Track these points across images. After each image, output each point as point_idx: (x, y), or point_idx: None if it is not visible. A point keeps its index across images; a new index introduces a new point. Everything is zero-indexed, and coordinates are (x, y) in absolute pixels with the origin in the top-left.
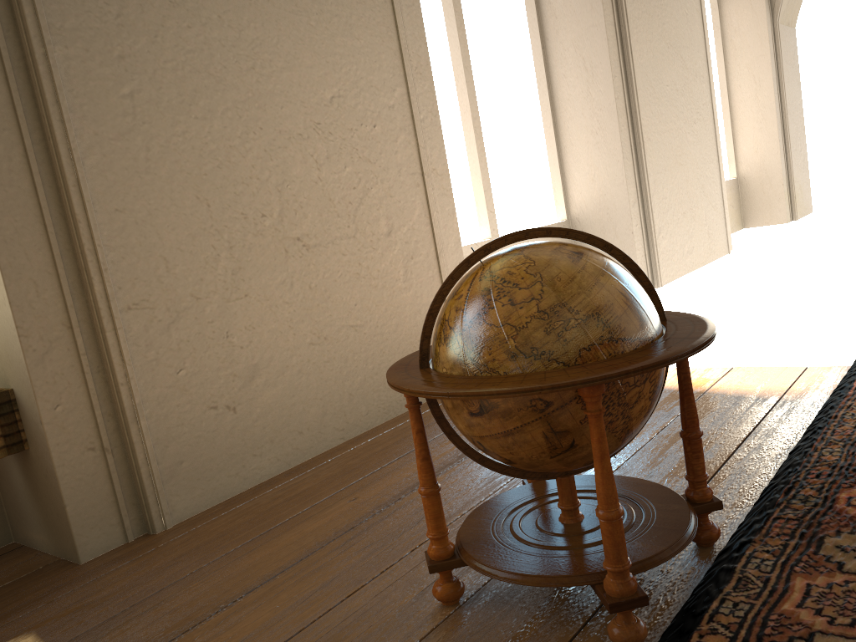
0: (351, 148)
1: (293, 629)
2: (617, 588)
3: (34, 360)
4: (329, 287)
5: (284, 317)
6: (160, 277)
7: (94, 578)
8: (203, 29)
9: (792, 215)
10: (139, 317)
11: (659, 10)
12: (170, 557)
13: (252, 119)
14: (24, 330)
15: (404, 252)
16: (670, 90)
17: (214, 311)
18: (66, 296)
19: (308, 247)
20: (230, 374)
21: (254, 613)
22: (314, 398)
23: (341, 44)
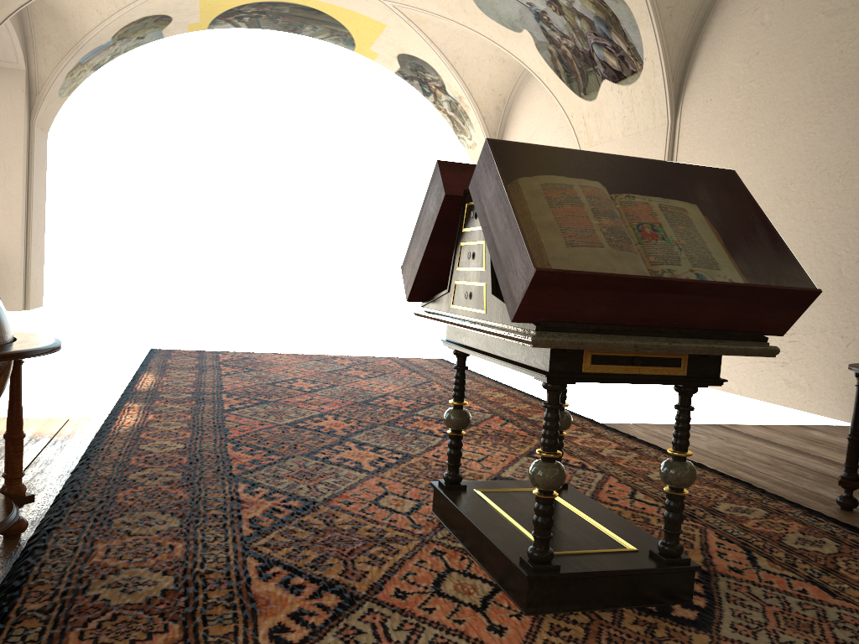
0: None
1: None
2: None
3: None
4: None
5: None
6: None
7: None
8: None
9: (25, 304)
10: None
11: None
12: None
13: None
14: None
15: None
16: None
17: None
18: None
19: None
20: None
21: None
22: None
23: None
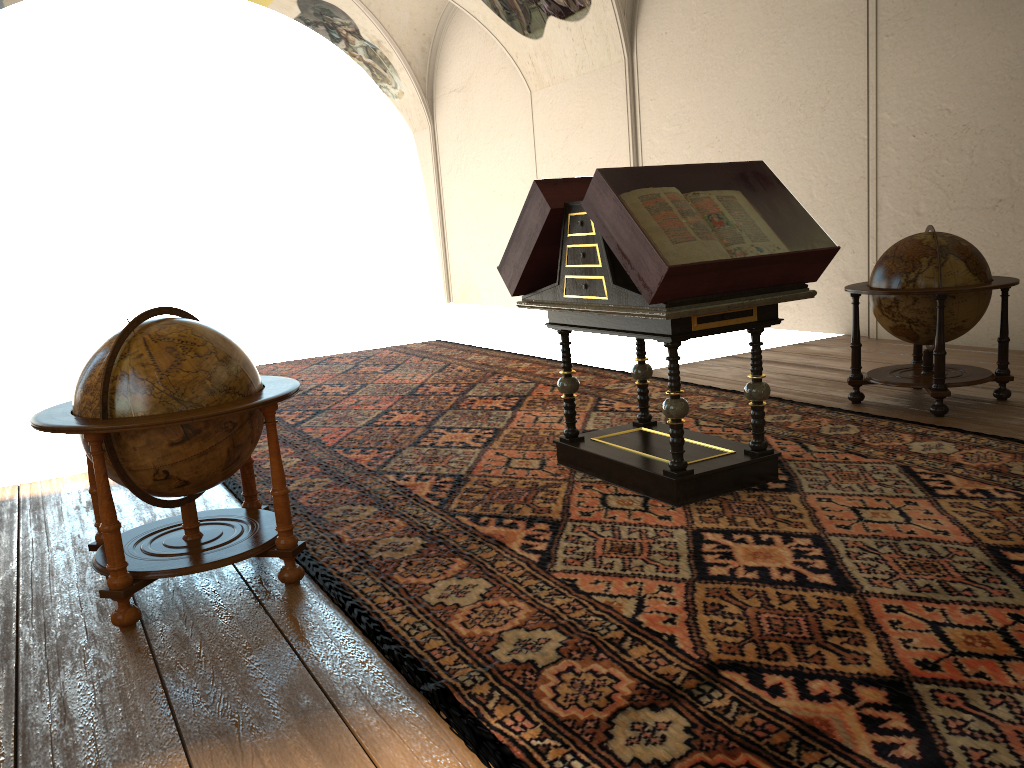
0: None
1: (7, 697)
2: (292, 540)
3: None
4: None
5: None
6: None
7: None
8: None
9: None
10: None
11: None
12: None
13: None
14: None
15: None
16: None
17: None
18: None
19: None
20: None
21: None
22: None
23: None
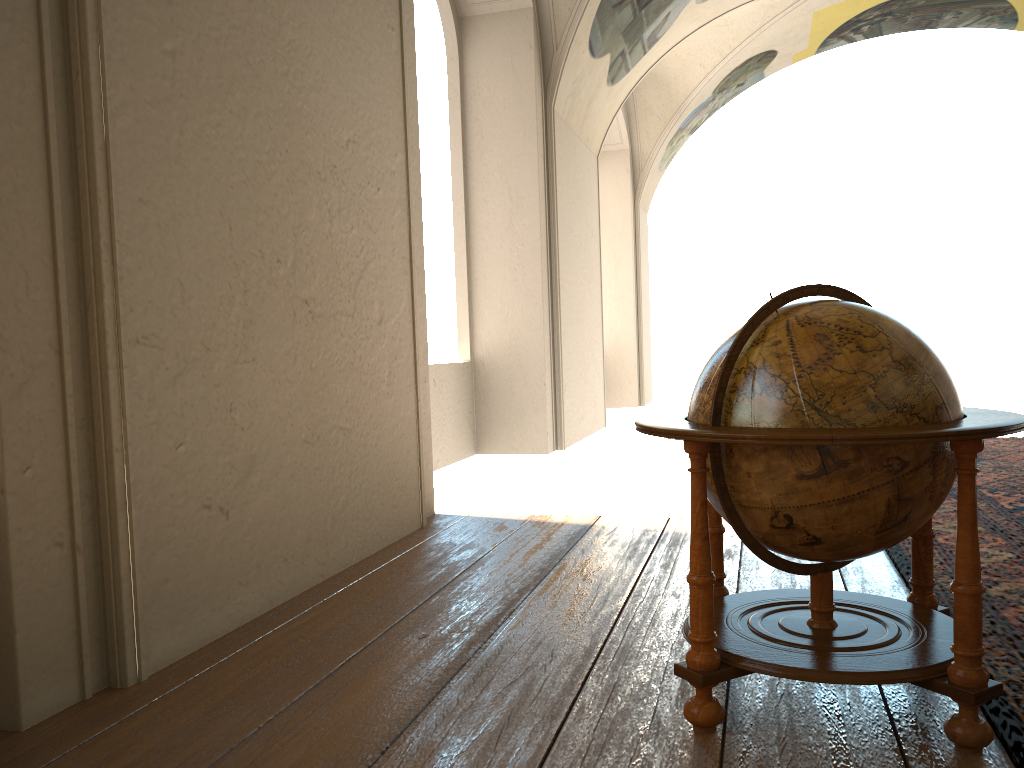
0: (358, 207)
1: None
2: (976, 675)
3: (9, 391)
4: (327, 373)
5: (285, 399)
6: (173, 307)
7: (75, 746)
8: (248, 6)
9: (639, 399)
10: (146, 357)
11: (573, 157)
12: (194, 711)
13: (280, 136)
14: (4, 341)
15: (390, 349)
16: (577, 242)
17: (221, 371)
18: (62, 304)
19: (314, 316)
20: (228, 462)
21: (435, 762)
22: (302, 515)
23: (360, 83)
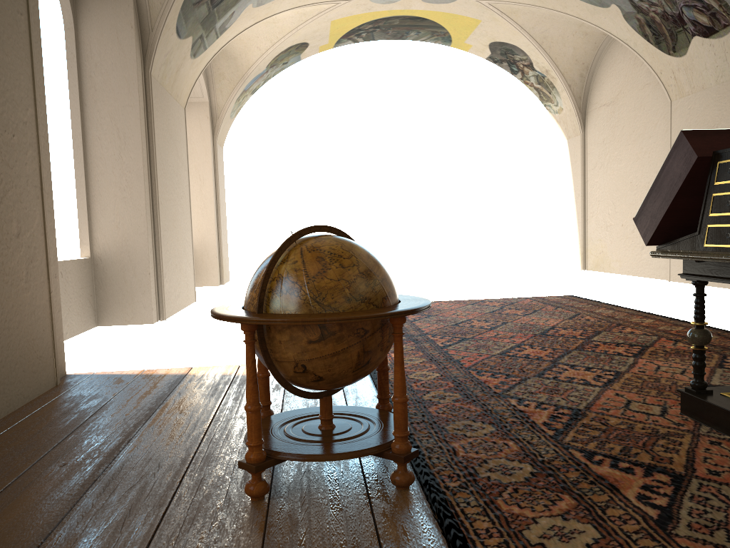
0: None
1: (141, 543)
2: (405, 446)
3: None
4: None
5: None
6: None
7: None
8: None
9: (220, 280)
10: None
11: (167, 109)
12: None
13: None
14: None
15: (27, 255)
16: (171, 170)
17: None
18: None
19: None
20: None
21: (78, 546)
22: None
23: None
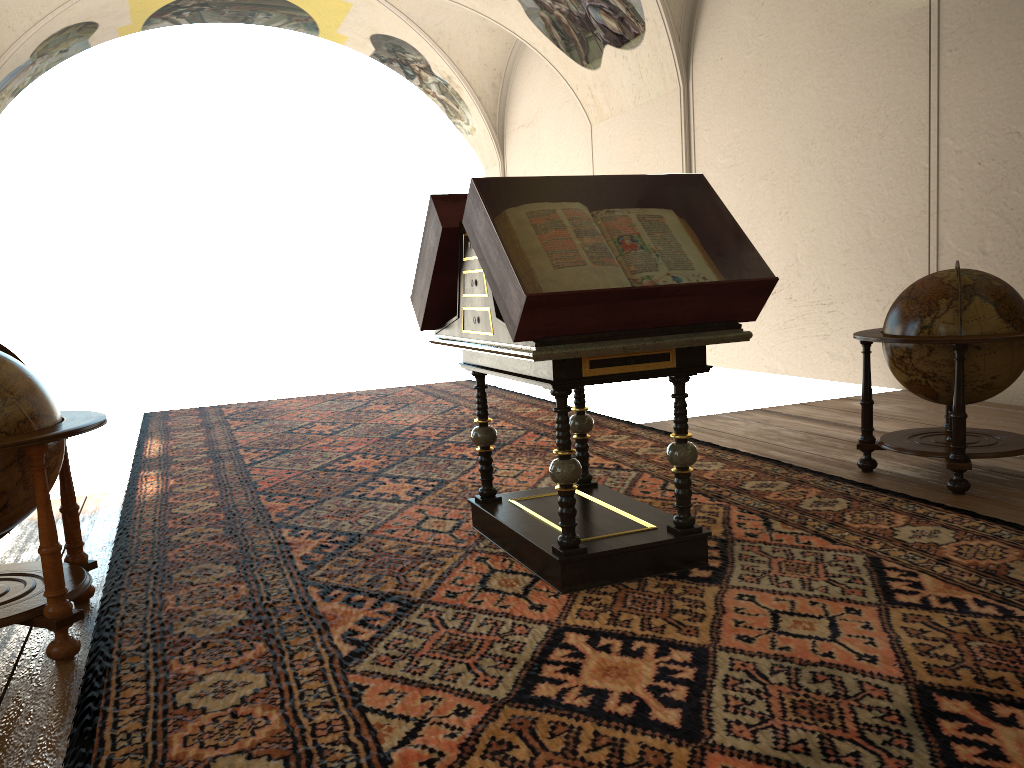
0: None
1: None
2: (60, 608)
3: None
4: None
5: None
6: None
7: None
8: None
9: None
10: None
11: None
12: None
13: None
14: None
15: None
16: None
17: None
18: None
19: None
20: None
21: None
22: None
23: None
